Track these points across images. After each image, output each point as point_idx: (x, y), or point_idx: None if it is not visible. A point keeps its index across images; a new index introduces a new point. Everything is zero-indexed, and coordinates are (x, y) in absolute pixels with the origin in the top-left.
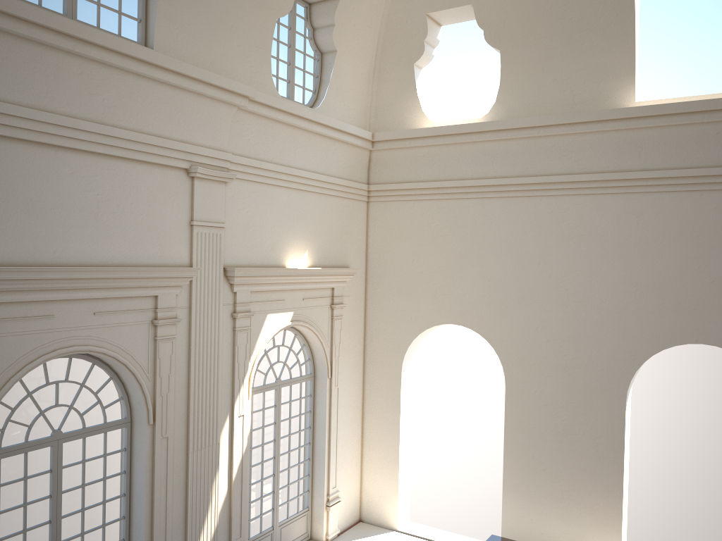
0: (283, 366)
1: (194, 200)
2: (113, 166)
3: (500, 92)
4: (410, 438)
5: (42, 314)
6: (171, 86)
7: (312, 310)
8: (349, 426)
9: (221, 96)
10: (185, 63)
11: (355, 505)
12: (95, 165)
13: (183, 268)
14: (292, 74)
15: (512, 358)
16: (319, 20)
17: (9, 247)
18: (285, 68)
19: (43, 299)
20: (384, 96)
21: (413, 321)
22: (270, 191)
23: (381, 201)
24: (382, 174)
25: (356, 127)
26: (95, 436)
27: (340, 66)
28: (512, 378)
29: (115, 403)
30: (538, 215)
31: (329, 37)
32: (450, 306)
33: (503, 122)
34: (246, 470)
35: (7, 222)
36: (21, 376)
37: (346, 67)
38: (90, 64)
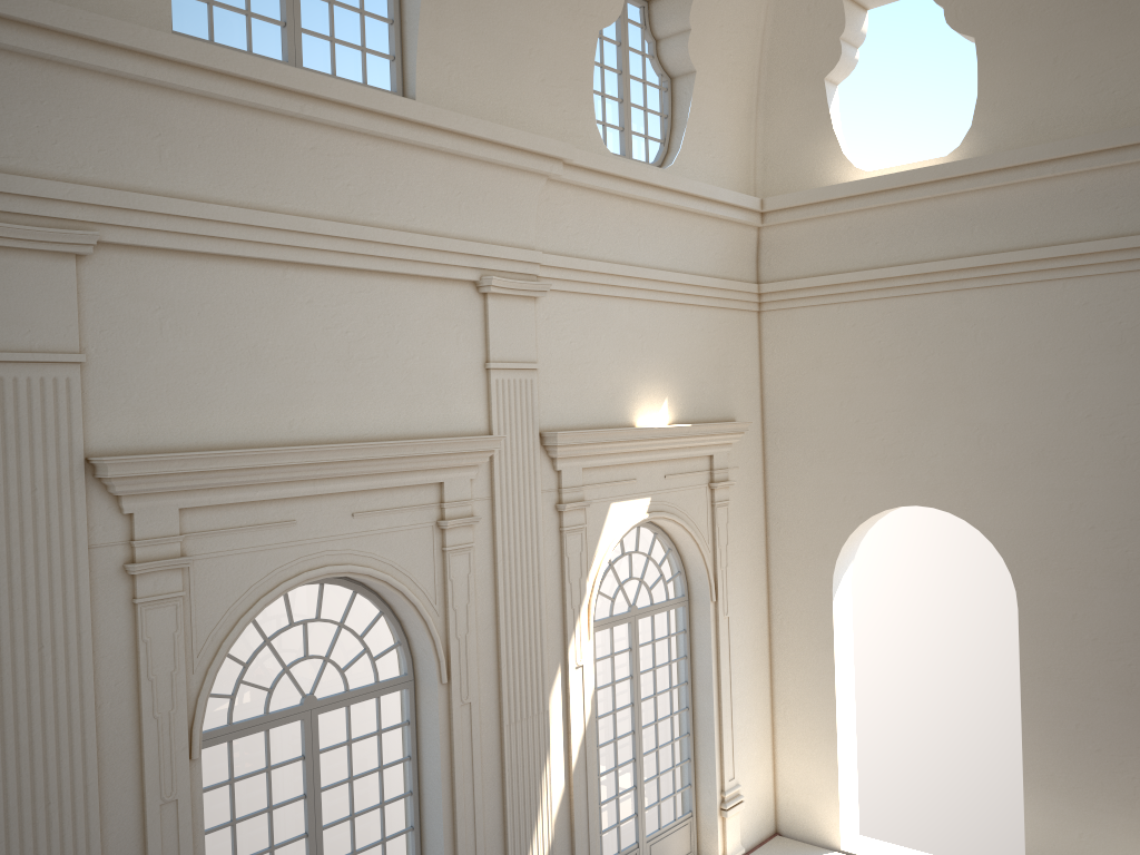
0: (639, 585)
1: (490, 329)
2: (368, 286)
3: (978, 109)
4: (852, 697)
5: (279, 519)
6: (445, 155)
7: (680, 493)
8: (749, 679)
9: (521, 162)
10: (465, 115)
11: (767, 808)
12: (341, 287)
13: (479, 438)
14: (627, 116)
15: (1027, 559)
16: (665, 25)
17: (227, 421)
18: (615, 109)
19: (279, 496)
20: (777, 136)
21: (848, 504)
22: (603, 306)
23: (782, 310)
24: (780, 264)
25: (734, 191)
26: (363, 703)
27: (702, 96)
28: (1029, 594)
29: (390, 651)
30: (1061, 312)
31: (683, 51)
32: (911, 475)
33: (989, 158)
34: (592, 754)
35: (222, 384)
36: (254, 615)
37: (712, 97)
38: (326, 132)
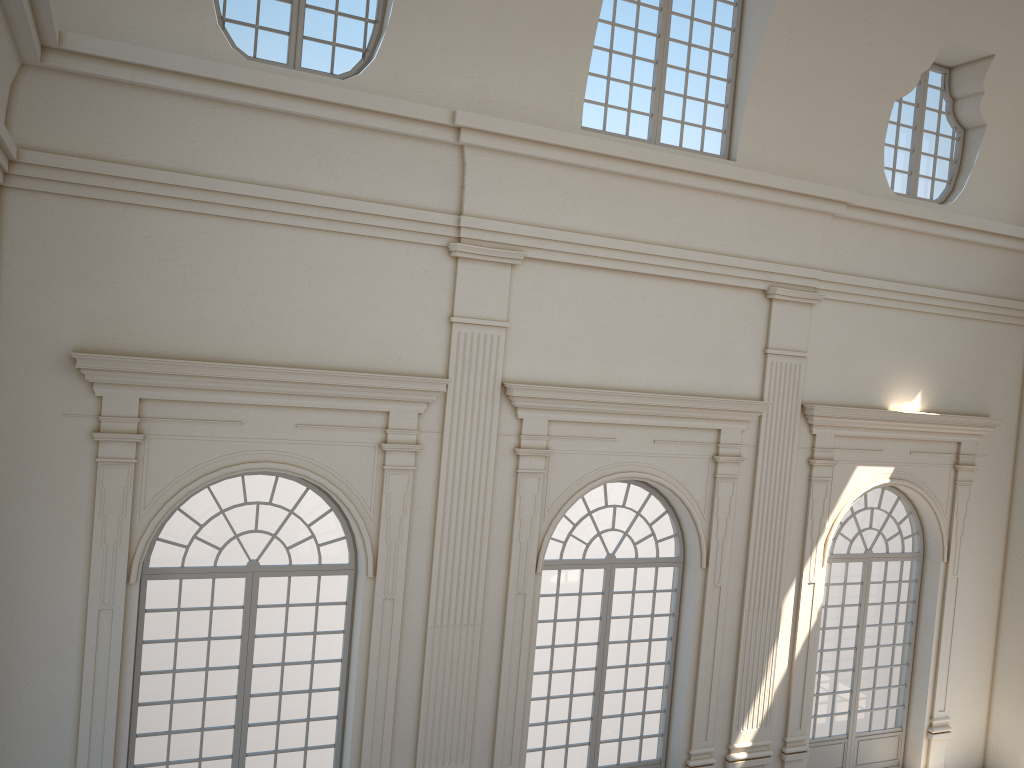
0: (877, 535)
1: (771, 325)
2: (684, 290)
3: None
4: None
5: (606, 436)
6: (752, 201)
7: (923, 468)
8: (973, 634)
9: (811, 205)
10: (769, 174)
11: (976, 746)
12: (666, 290)
13: (751, 402)
14: (916, 163)
15: None
16: (962, 88)
17: (582, 370)
18: (906, 157)
19: (608, 421)
20: None
21: None
22: (871, 313)
23: None
24: None
25: (1011, 225)
26: (646, 569)
27: (991, 144)
28: None
29: (669, 539)
30: None
31: (975, 109)
32: None
33: None
34: (813, 651)
35: (582, 346)
36: (583, 493)
37: (1001, 145)
38: (668, 188)
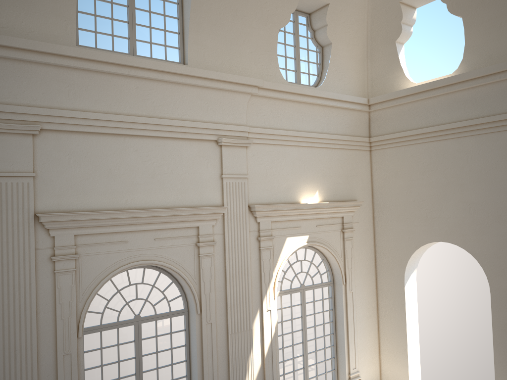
0: (306, 275)
1: (223, 160)
2: (163, 143)
3: (465, 50)
4: (417, 334)
5: (120, 240)
6: (199, 87)
7: (325, 233)
8: (365, 322)
9: (236, 88)
10: (206, 70)
11: None
12: (151, 144)
13: (214, 207)
14: (298, 65)
15: (494, 269)
16: (316, 24)
17: (97, 199)
18: (292, 62)
19: (119, 230)
20: (376, 69)
21: (410, 240)
22: (283, 149)
23: (380, 149)
24: (379, 128)
25: (352, 96)
26: (166, 320)
27: (336, 54)
28: (495, 286)
29: (179, 298)
30: None
31: (324, 34)
32: (439, 227)
33: (468, 73)
34: (275, 350)
35: (95, 184)
36: (108, 279)
37: (342, 54)
38: (142, 81)
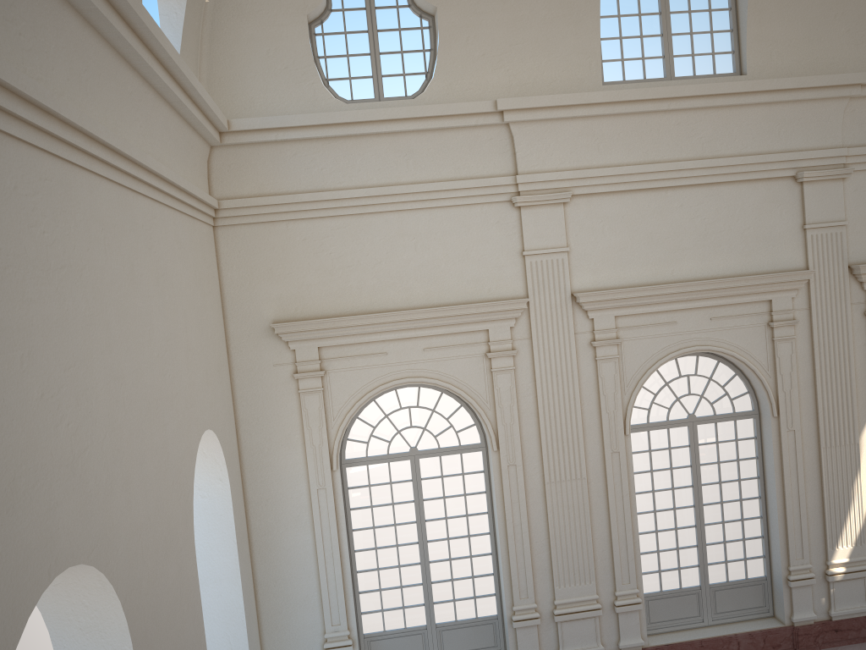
0: None
1: (805, 204)
2: (716, 191)
3: None
4: None
5: (667, 321)
6: (766, 104)
7: None
8: None
9: (824, 94)
10: (776, 78)
11: None
12: (700, 195)
13: (794, 272)
14: None
15: None
16: None
17: (637, 272)
18: None
19: (665, 309)
20: None
21: None
22: None
23: None
24: None
25: None
26: (728, 423)
27: None
28: None
29: (745, 396)
30: None
31: None
32: None
33: None
34: None
35: (634, 254)
36: (655, 369)
37: None
38: (685, 113)
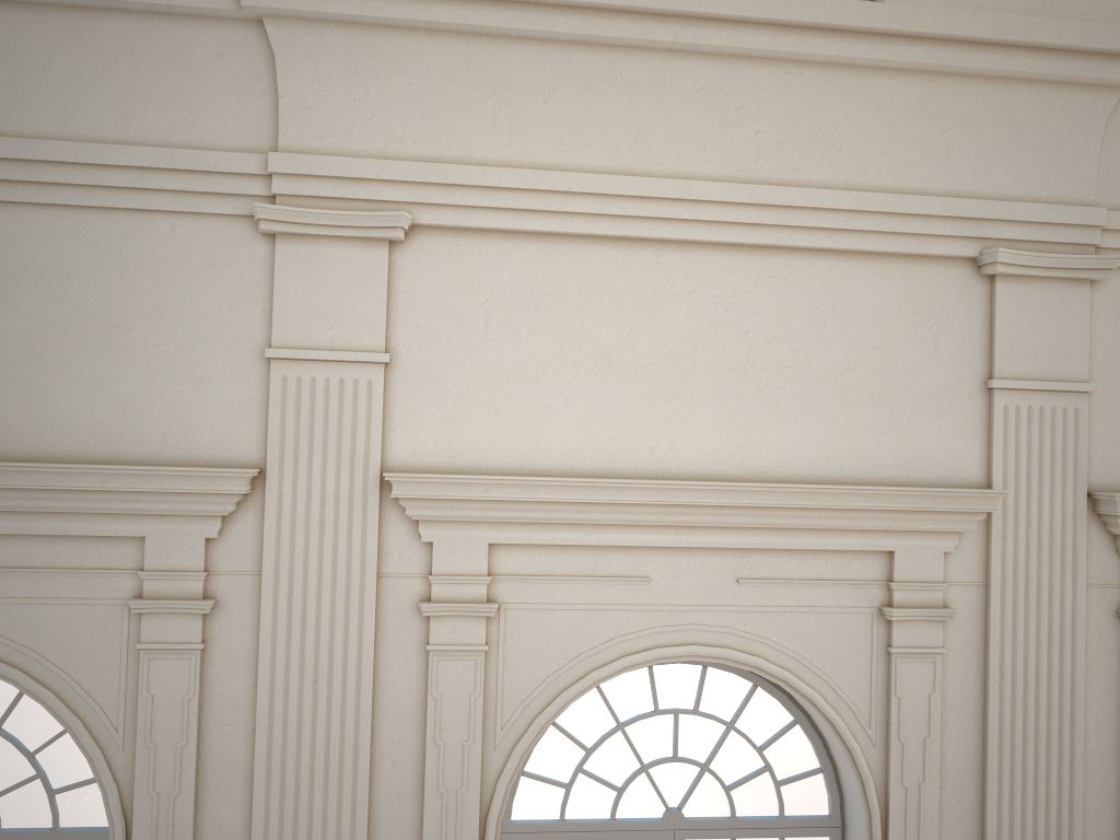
0: None
1: (996, 329)
2: (784, 269)
3: None
4: None
5: (626, 573)
6: (921, 75)
7: None
8: None
9: (1062, 69)
10: (949, 9)
11: None
12: (742, 272)
13: (953, 491)
14: None
15: None
16: None
17: (563, 441)
18: None
19: (624, 542)
20: None
21: None
22: None
23: None
24: None
25: None
26: (768, 837)
27: None
28: None
29: (816, 776)
30: None
31: None
32: None
33: None
34: None
35: (560, 394)
36: (582, 691)
37: None
38: (721, 65)
